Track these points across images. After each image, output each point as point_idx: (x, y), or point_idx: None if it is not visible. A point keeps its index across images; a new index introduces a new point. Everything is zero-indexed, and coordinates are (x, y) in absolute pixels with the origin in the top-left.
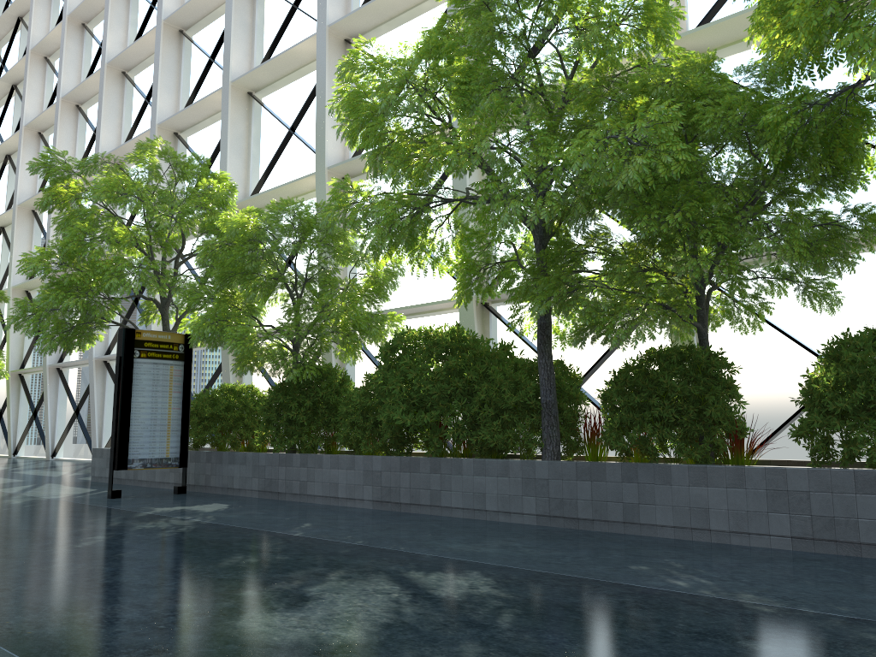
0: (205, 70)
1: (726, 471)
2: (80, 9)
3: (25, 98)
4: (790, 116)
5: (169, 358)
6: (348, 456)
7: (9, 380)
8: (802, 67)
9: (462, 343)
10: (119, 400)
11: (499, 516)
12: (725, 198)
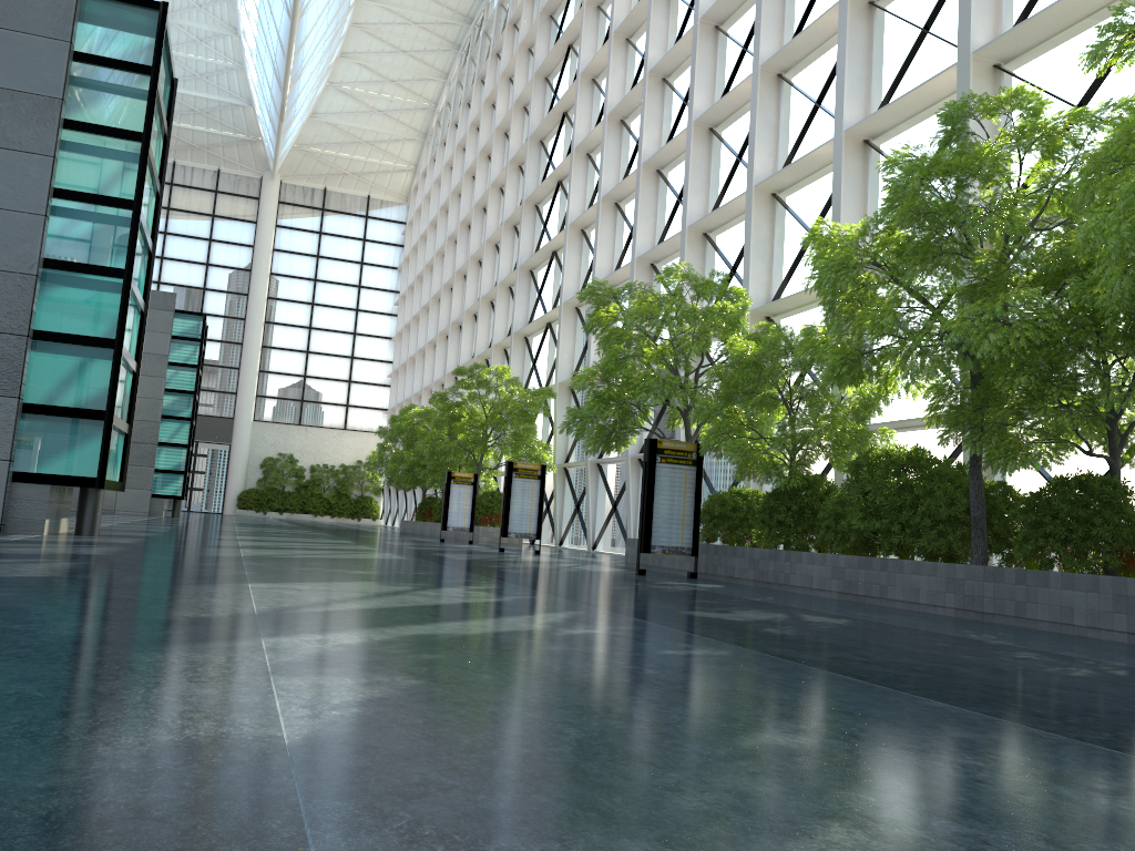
0: (732, 169)
1: (1087, 579)
2: (619, 108)
3: (569, 198)
4: None
5: (684, 464)
6: (820, 554)
7: (556, 473)
8: None
9: (916, 462)
10: (644, 497)
11: (928, 608)
12: (1078, 360)
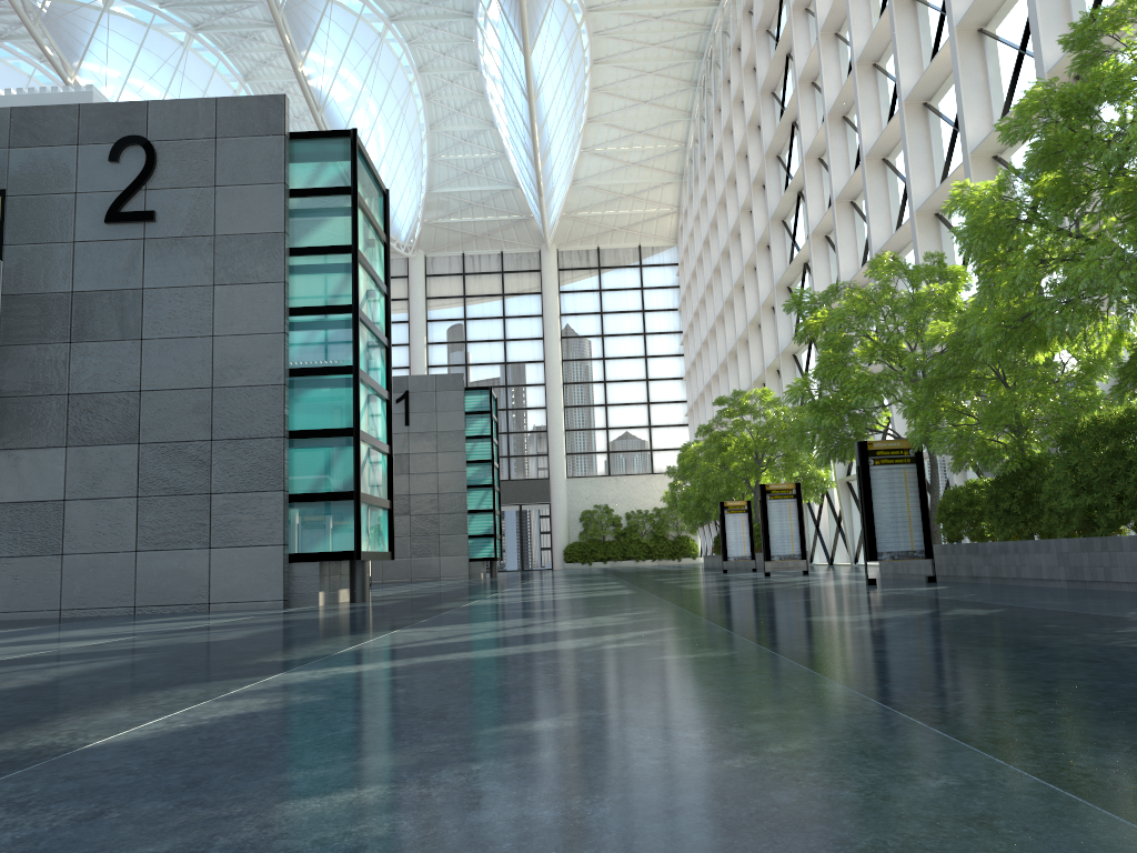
0: (951, 141)
1: None
2: (836, 105)
3: (807, 207)
4: None
5: (901, 463)
6: (1044, 540)
7: (838, 488)
8: None
9: (1126, 425)
10: (862, 503)
11: None
12: None
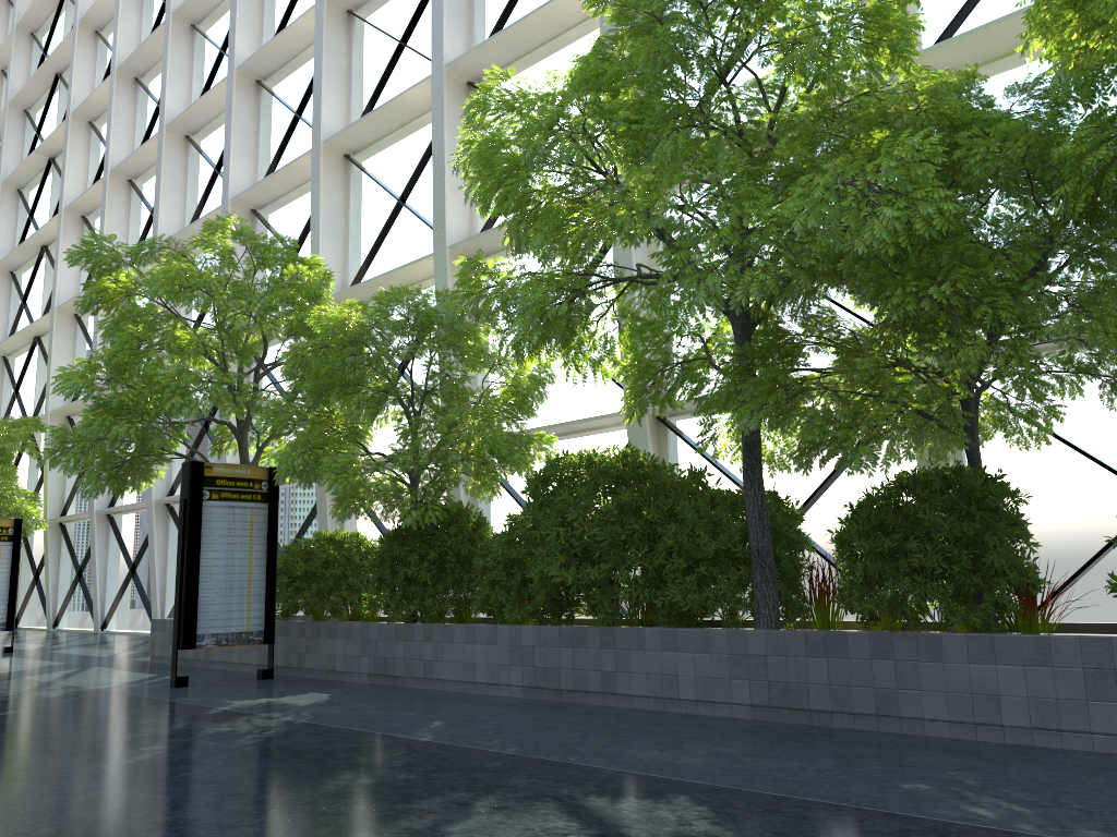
0: (290, 129)
1: (1023, 643)
2: (133, 60)
3: (65, 174)
4: (1098, 145)
5: (249, 500)
6: (488, 626)
7: (47, 531)
8: (1108, 78)
9: (638, 471)
10: (184, 557)
11: (698, 707)
12: (1008, 261)
